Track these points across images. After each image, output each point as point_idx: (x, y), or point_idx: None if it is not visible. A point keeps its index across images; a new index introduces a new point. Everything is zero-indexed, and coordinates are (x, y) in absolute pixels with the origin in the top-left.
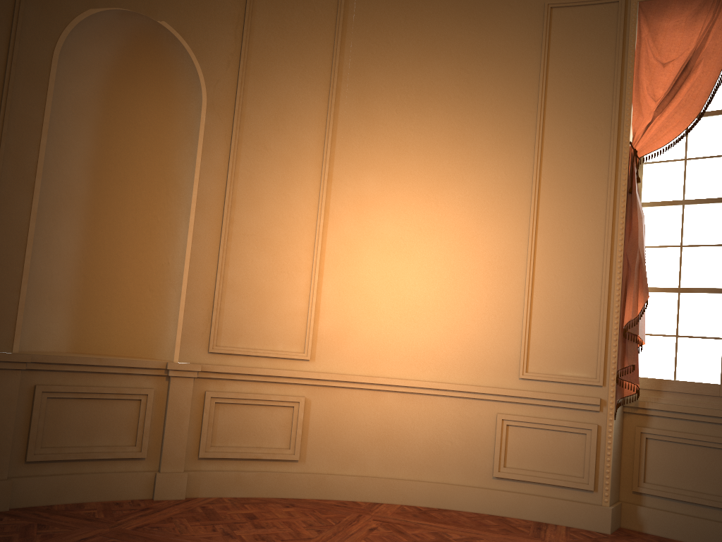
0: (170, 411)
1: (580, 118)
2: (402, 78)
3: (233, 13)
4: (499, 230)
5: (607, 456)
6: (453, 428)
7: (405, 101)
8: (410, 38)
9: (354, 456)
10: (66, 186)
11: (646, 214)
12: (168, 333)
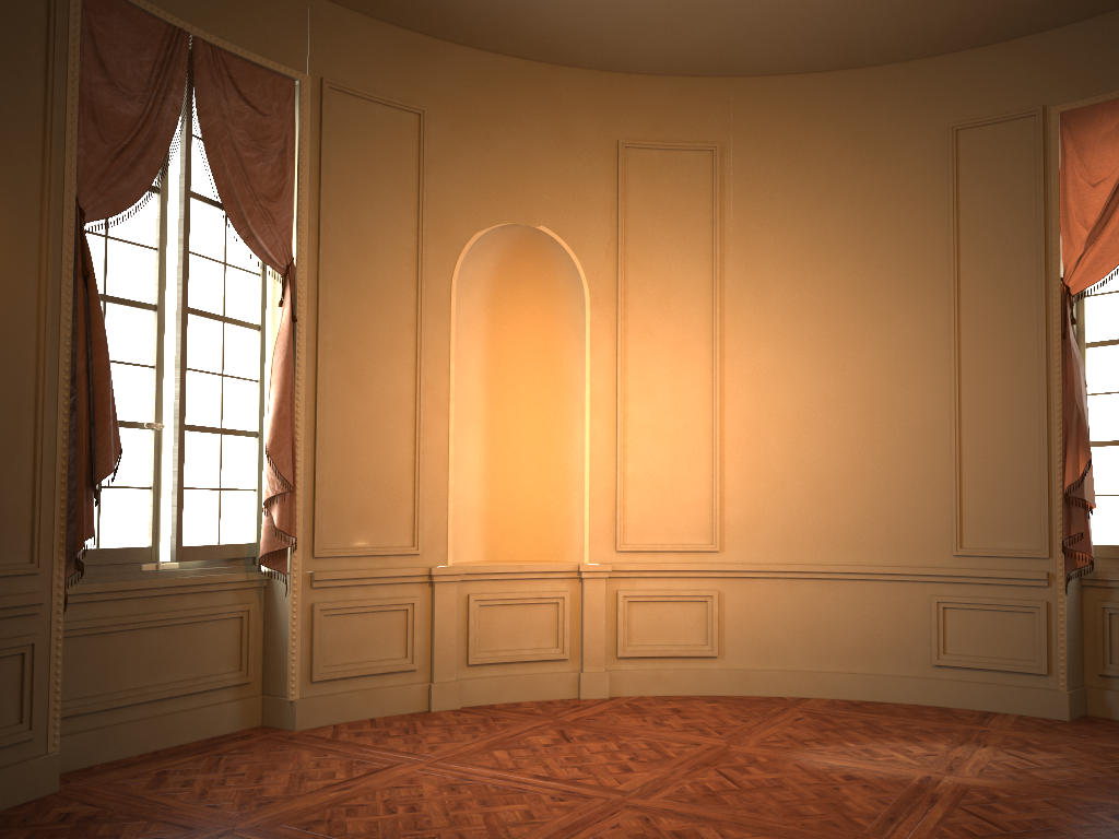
0: (586, 612)
1: (1001, 255)
2: (791, 234)
3: (605, 200)
4: (917, 391)
5: (1060, 635)
6: (883, 614)
7: (797, 259)
8: (795, 188)
9: (775, 649)
10: (467, 401)
11: (1091, 355)
12: (574, 535)
